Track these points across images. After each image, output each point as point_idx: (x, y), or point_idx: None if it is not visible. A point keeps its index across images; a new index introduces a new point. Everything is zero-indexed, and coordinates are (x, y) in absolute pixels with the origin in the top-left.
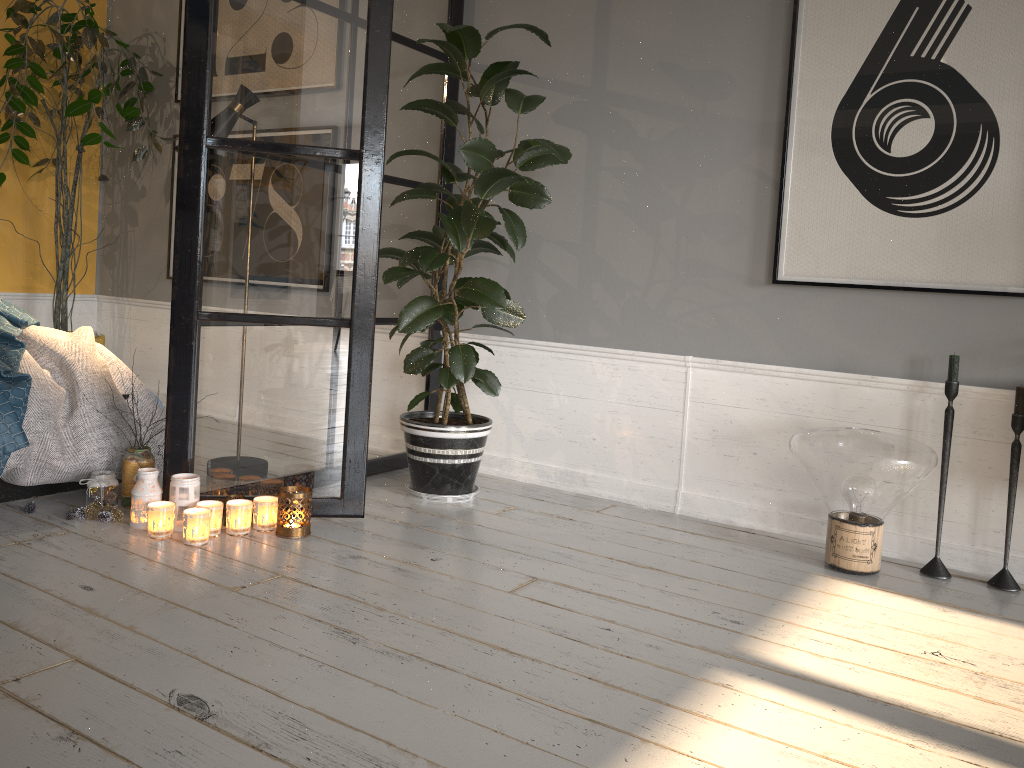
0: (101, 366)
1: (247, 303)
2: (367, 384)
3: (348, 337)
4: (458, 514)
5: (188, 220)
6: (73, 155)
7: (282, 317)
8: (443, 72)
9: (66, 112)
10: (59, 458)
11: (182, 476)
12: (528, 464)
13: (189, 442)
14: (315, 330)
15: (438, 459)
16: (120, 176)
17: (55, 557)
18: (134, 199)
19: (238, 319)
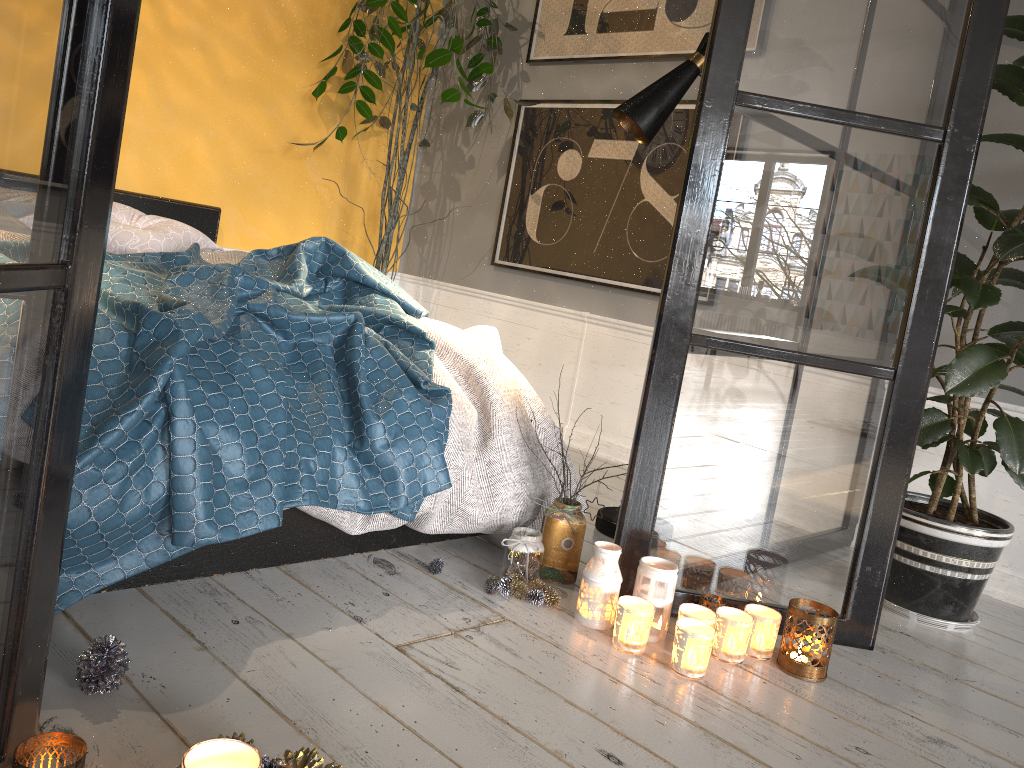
0: (511, 382)
1: (757, 329)
2: (906, 464)
3: (887, 393)
4: (987, 659)
5: (697, 205)
6: (397, 115)
7: (802, 354)
8: (1005, 31)
9: (426, 62)
10: (474, 504)
11: (649, 560)
12: (1012, 578)
13: (654, 511)
14: (843, 378)
15: (944, 569)
16: (444, 143)
17: (520, 673)
18: (458, 170)
19: (742, 350)
